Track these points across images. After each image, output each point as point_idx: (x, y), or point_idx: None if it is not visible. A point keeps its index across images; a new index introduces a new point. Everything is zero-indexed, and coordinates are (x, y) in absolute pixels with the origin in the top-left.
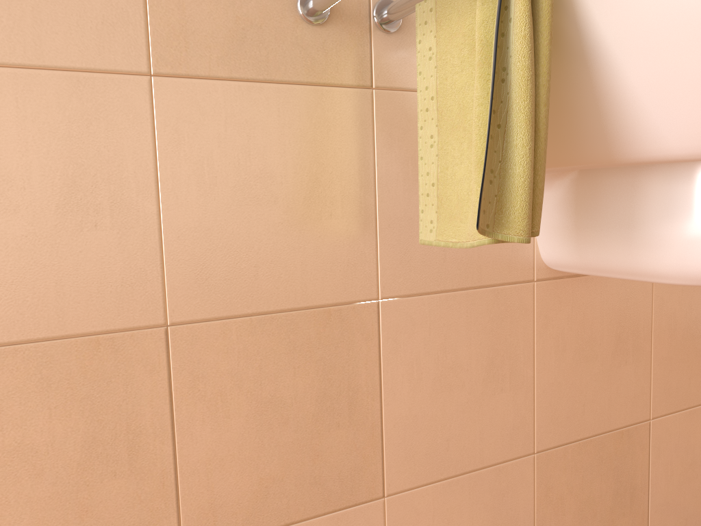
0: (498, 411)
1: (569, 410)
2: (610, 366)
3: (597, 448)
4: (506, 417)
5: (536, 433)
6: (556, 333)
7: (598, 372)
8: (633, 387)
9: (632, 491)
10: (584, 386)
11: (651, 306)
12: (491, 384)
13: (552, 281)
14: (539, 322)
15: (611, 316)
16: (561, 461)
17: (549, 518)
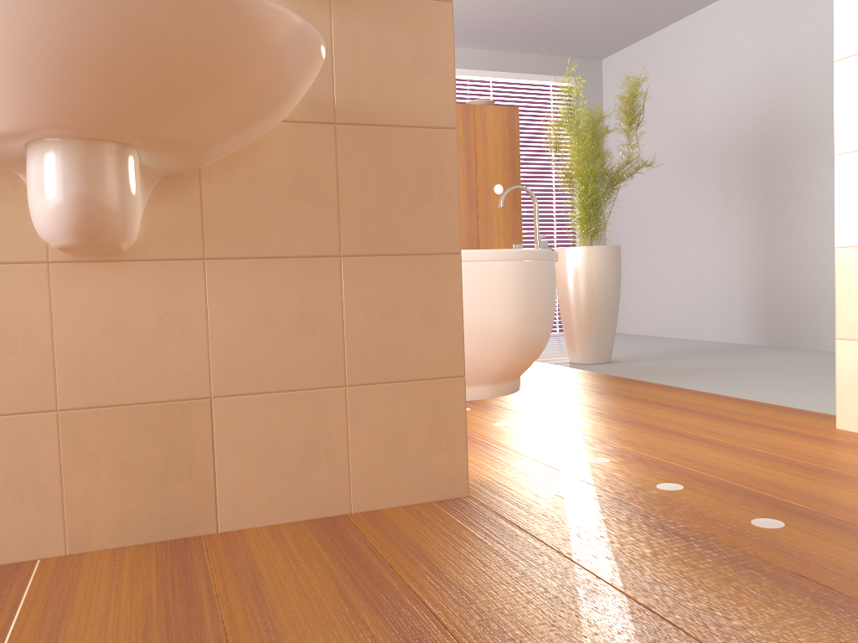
0: (10, 369)
1: (100, 377)
2: (152, 344)
3: (139, 415)
4: (20, 375)
5: (59, 393)
6: (78, 308)
7: (136, 348)
8: (185, 366)
9: (191, 461)
10: (119, 358)
11: (204, 294)
12: (1, 345)
13: (70, 263)
14: (56, 298)
15: (150, 299)
16: (92, 422)
17: (80, 471)
